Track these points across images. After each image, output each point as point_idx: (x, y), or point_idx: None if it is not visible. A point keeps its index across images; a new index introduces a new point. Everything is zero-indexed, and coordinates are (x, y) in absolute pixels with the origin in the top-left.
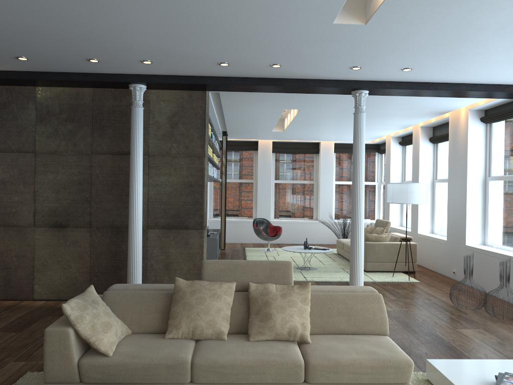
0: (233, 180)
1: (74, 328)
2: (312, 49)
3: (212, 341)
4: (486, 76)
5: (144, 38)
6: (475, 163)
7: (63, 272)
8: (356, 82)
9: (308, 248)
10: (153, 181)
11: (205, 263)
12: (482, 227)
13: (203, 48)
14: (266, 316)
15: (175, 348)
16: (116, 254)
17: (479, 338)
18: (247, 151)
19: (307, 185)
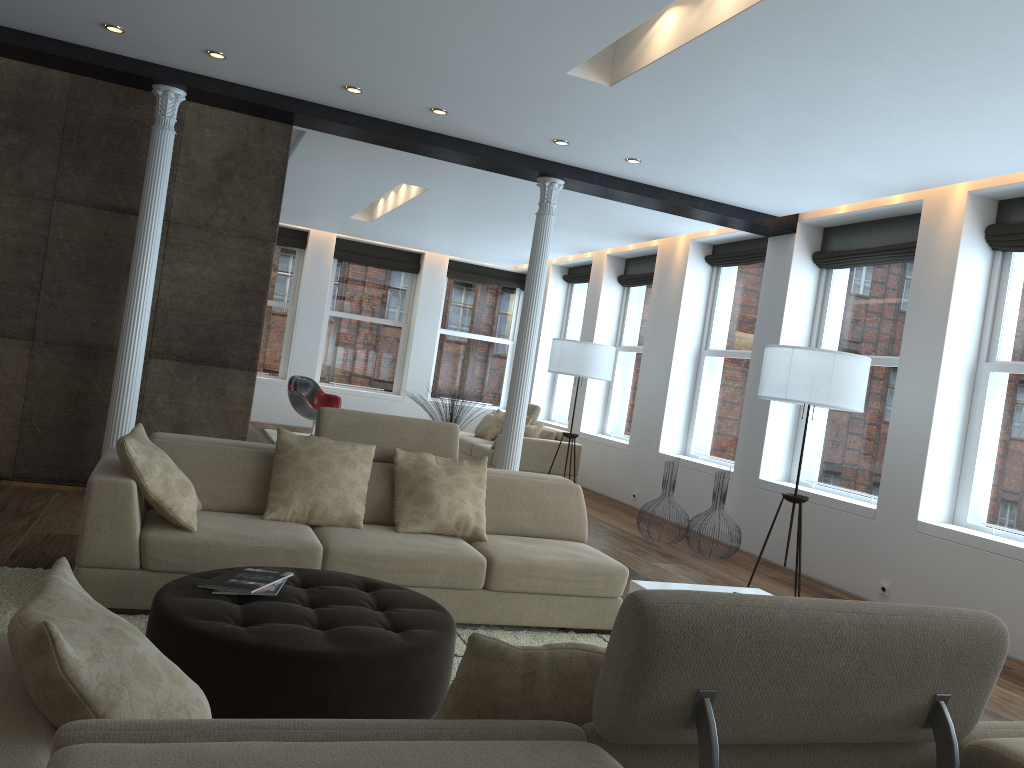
0: None
1: (140, 481)
2: (513, 101)
3: (341, 528)
4: (736, 194)
5: (246, 20)
6: (689, 325)
7: None
8: (550, 165)
9: None
10: (172, 271)
11: (325, 412)
12: (685, 428)
13: (337, 59)
14: (425, 497)
15: (291, 531)
16: (81, 398)
17: (682, 573)
18: (285, 247)
19: (390, 328)
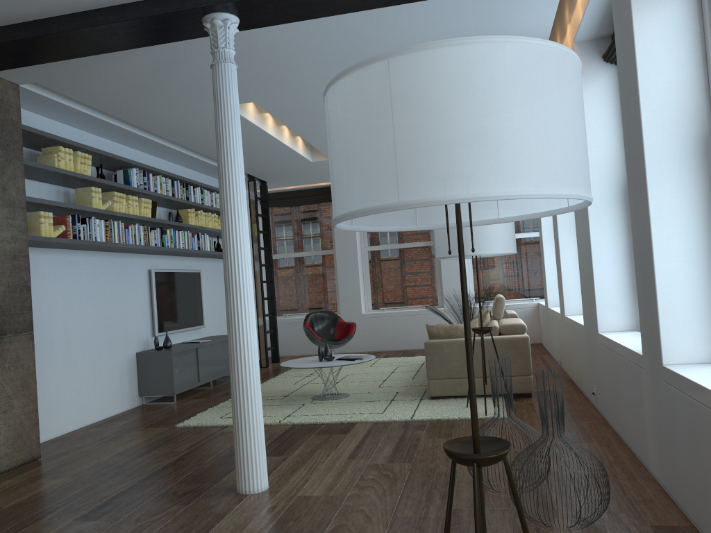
0: (301, 253)
1: None
2: None
3: None
4: None
5: None
6: (601, 153)
7: None
8: None
9: (326, 359)
10: None
11: None
12: (634, 292)
13: None
14: None
15: None
16: None
17: None
18: (320, 204)
19: (423, 249)
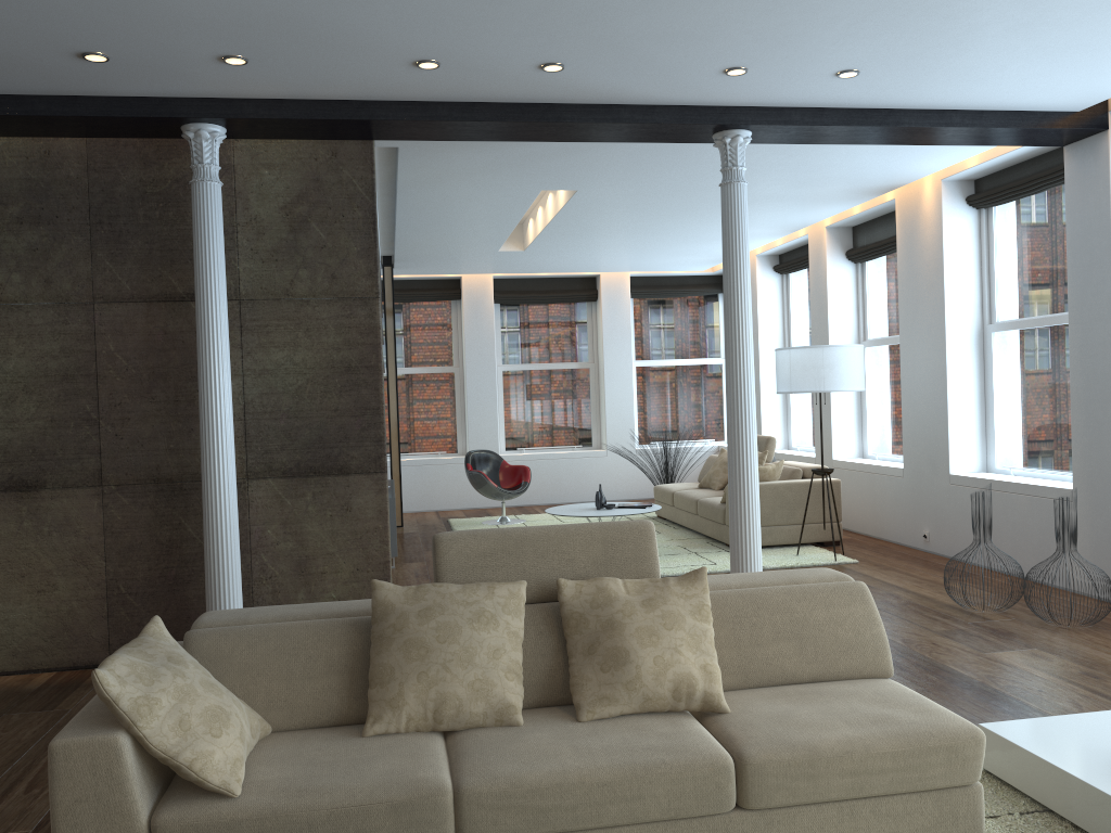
0: (408, 369)
1: (133, 731)
2: (650, 19)
3: (488, 730)
4: (1011, 90)
5: None
6: (960, 295)
7: (37, 601)
8: (726, 112)
9: (607, 506)
10: (255, 364)
11: (442, 540)
12: (982, 434)
13: (384, 18)
14: (616, 656)
15: (402, 758)
16: (173, 548)
17: (1040, 667)
18: (437, 301)
19: (576, 372)
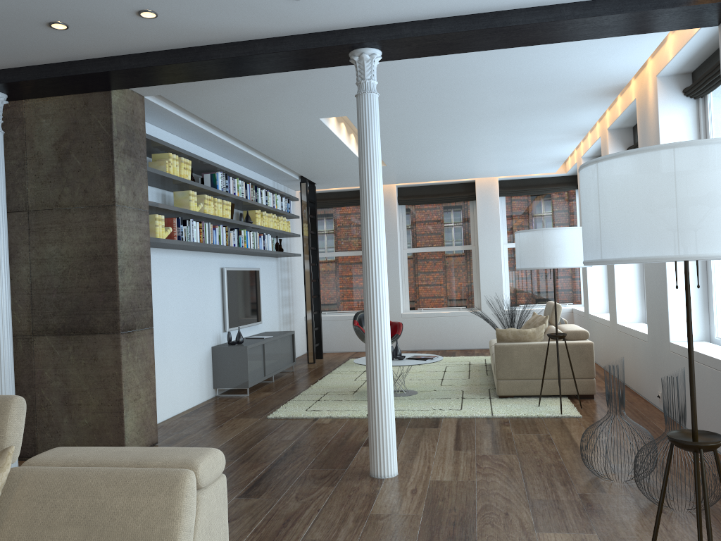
0: (341, 253)
1: None
2: None
3: None
4: None
5: None
6: None
7: None
8: (343, 34)
9: (397, 358)
10: (37, 255)
11: None
12: (704, 306)
13: None
14: None
15: None
16: None
17: None
18: None
19: (461, 252)
